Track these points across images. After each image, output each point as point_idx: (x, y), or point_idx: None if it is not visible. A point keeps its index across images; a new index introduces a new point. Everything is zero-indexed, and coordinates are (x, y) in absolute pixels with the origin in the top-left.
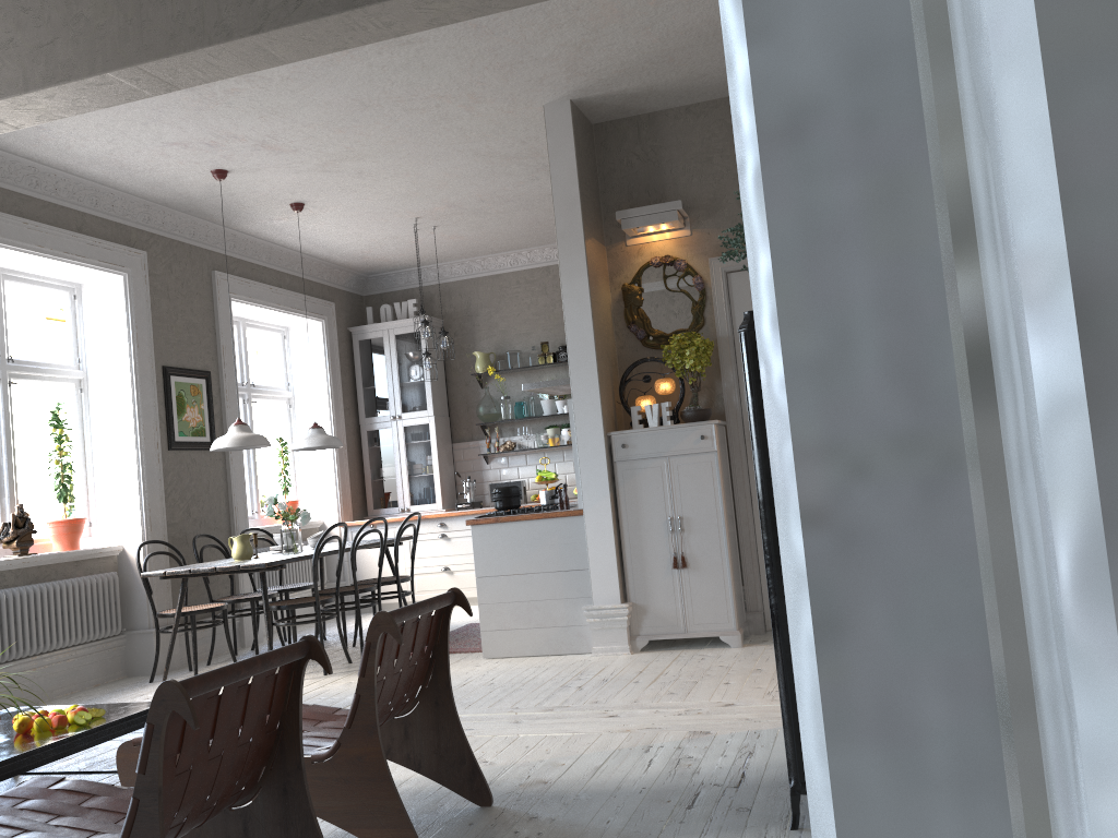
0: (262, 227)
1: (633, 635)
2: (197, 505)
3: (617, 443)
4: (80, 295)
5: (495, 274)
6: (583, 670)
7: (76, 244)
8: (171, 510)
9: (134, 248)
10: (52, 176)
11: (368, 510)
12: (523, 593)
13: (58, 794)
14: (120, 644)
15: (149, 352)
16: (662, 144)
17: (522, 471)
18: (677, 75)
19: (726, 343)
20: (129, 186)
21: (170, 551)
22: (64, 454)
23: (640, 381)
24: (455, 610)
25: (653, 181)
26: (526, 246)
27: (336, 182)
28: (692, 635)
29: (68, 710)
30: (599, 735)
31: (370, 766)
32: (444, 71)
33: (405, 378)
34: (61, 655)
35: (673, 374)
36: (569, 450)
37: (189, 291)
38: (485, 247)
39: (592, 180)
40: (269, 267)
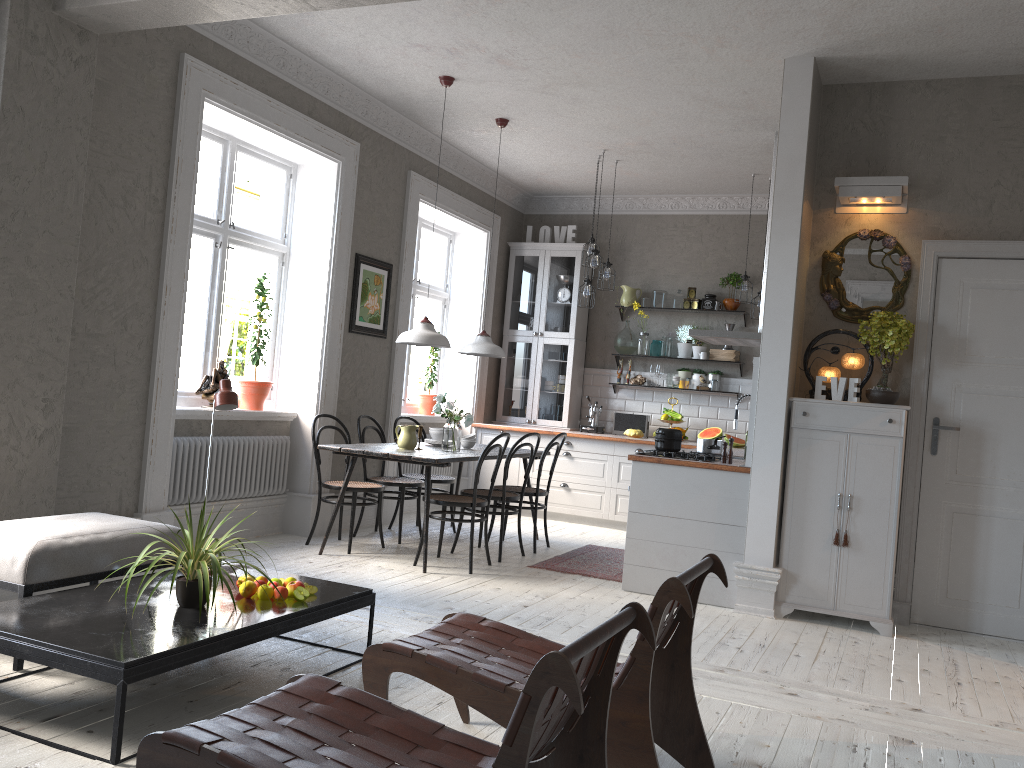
0: (460, 136)
1: (778, 600)
2: (362, 387)
3: (797, 410)
4: (295, 175)
5: (654, 214)
6: (732, 627)
7: (306, 128)
8: (342, 388)
9: (350, 138)
10: (298, 60)
11: (497, 415)
12: (673, 536)
13: (340, 703)
14: (281, 502)
15: (347, 239)
16: (893, 116)
17: (646, 406)
18: (936, 48)
19: (924, 328)
20: (360, 79)
21: (336, 426)
22: (263, 321)
23: (823, 350)
24: (568, 526)
25: (876, 152)
26: (692, 192)
27: (548, 105)
28: (841, 614)
29: (285, 582)
30: (790, 717)
31: (634, 733)
32: (706, 10)
33: (553, 298)
34: (234, 504)
35: (859, 350)
36: (696, 394)
37: (387, 187)
38: (653, 187)
39: (814, 142)
40: (453, 175)
